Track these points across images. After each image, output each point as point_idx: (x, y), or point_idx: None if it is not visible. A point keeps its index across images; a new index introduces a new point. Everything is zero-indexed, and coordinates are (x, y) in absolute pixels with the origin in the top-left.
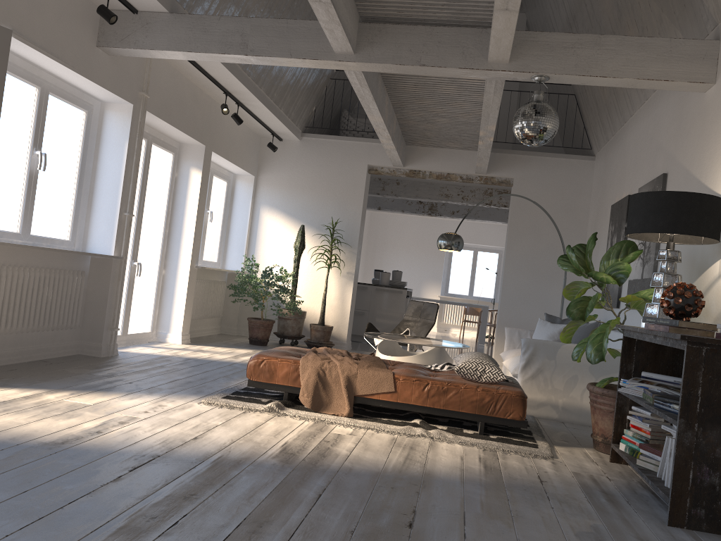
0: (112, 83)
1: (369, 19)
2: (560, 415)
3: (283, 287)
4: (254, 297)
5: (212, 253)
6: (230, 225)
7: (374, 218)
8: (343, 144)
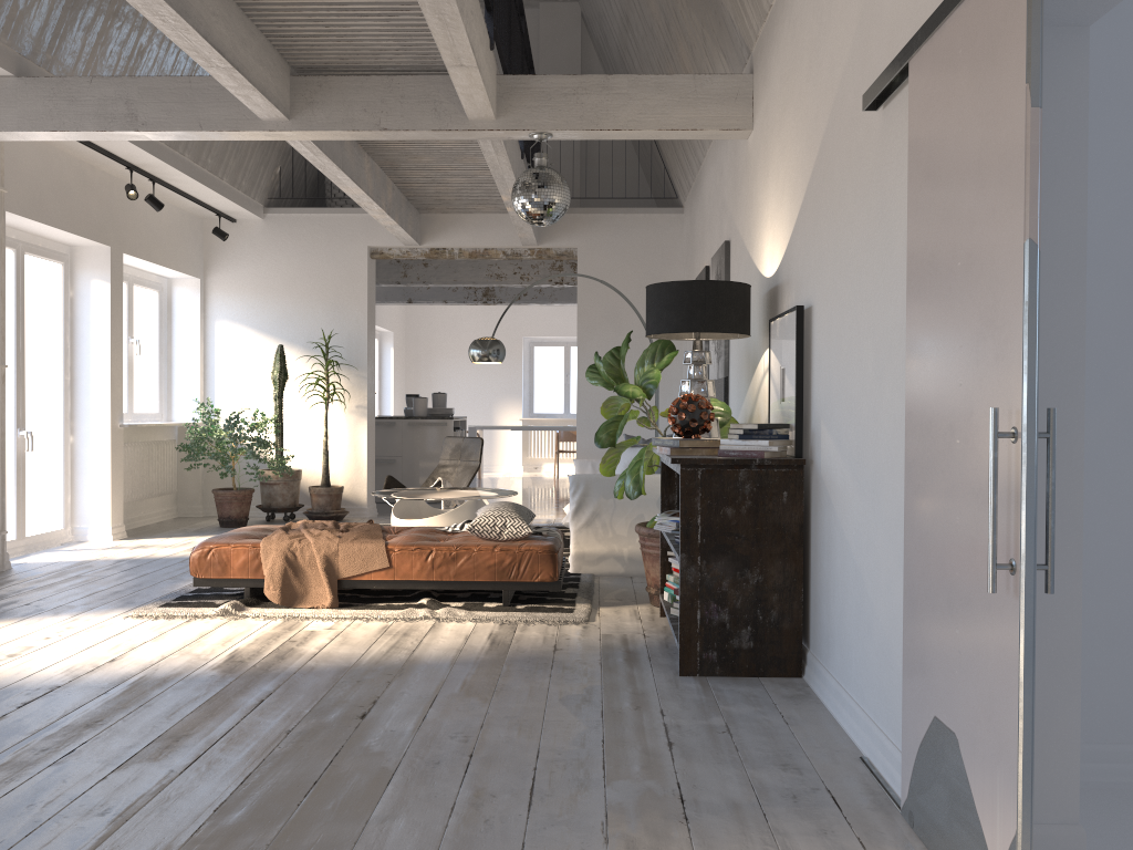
0: None
1: (305, 69)
2: (627, 569)
3: (259, 439)
4: (218, 459)
5: (148, 401)
6: (172, 355)
7: (411, 314)
8: (329, 220)
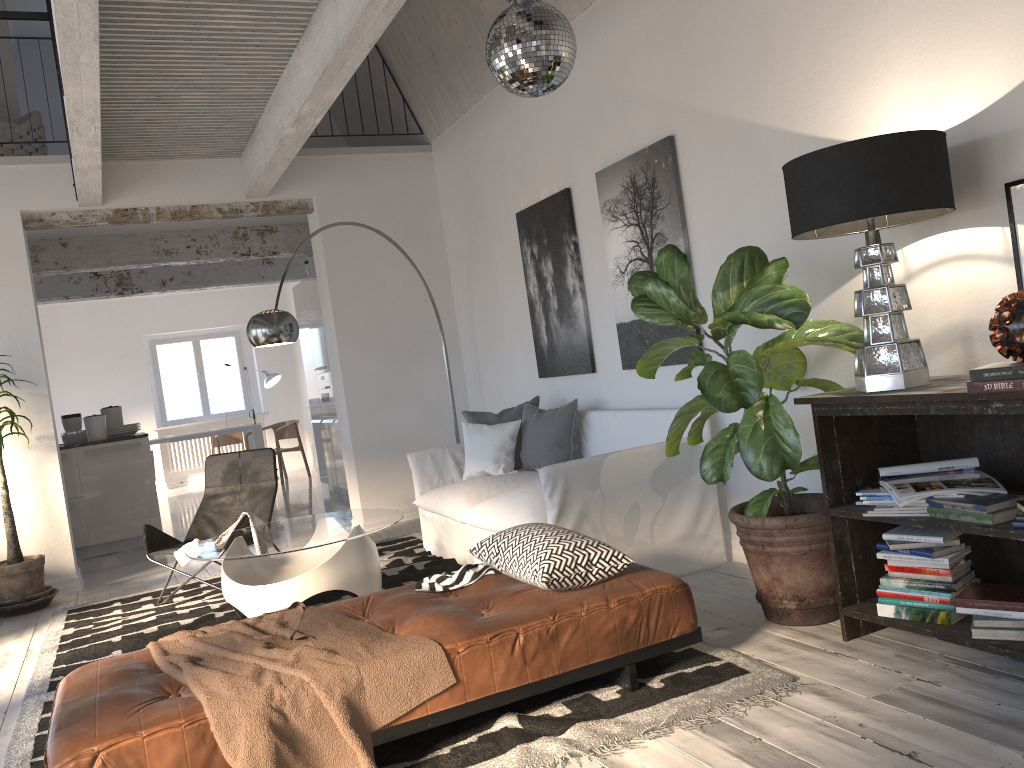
0: None
1: None
2: None
3: None
4: None
5: None
6: None
7: None
8: None
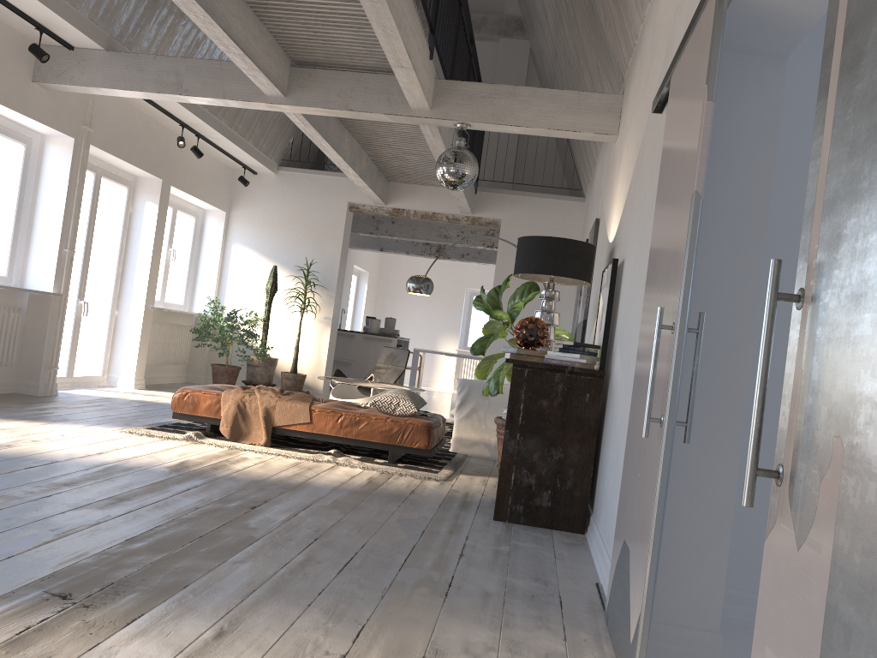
0: (50, 117)
1: (302, 63)
2: (492, 454)
3: (248, 331)
4: (218, 342)
5: (176, 295)
6: (199, 264)
7: (384, 261)
8: (323, 179)
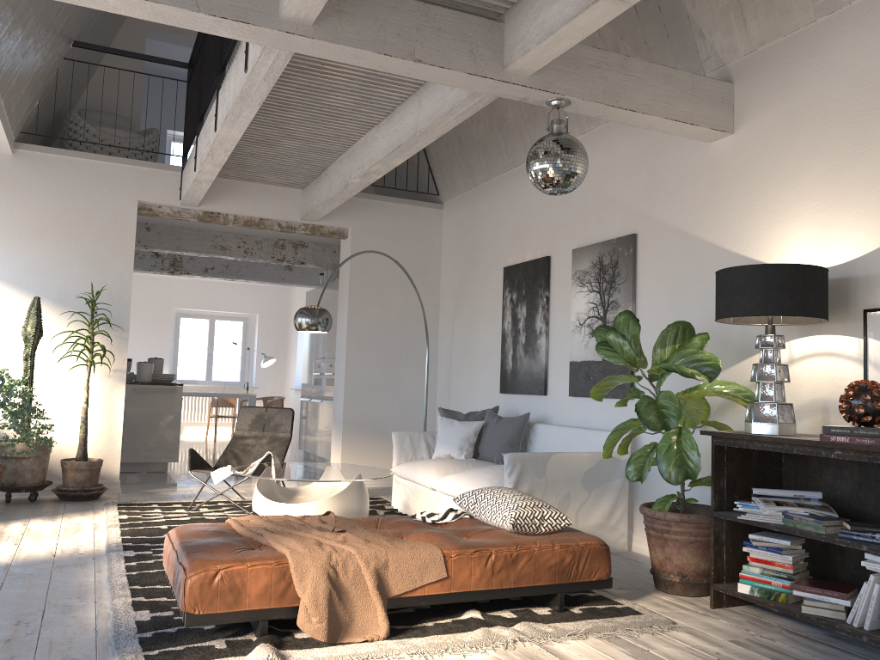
0: None
1: None
2: None
3: (27, 406)
4: None
5: None
6: None
7: None
8: (95, 166)
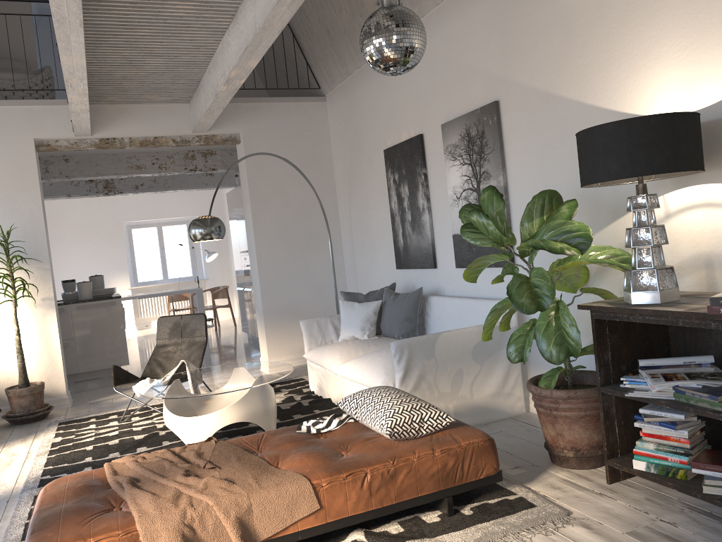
0: None
1: None
2: None
3: None
4: None
5: None
6: None
7: None
8: None
